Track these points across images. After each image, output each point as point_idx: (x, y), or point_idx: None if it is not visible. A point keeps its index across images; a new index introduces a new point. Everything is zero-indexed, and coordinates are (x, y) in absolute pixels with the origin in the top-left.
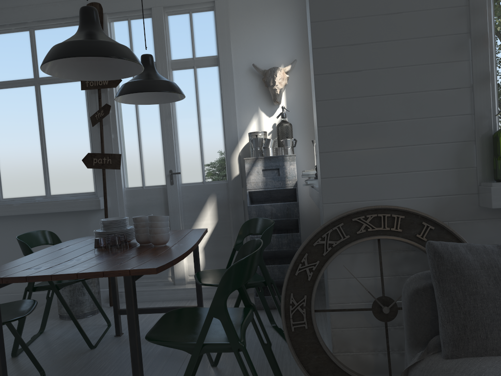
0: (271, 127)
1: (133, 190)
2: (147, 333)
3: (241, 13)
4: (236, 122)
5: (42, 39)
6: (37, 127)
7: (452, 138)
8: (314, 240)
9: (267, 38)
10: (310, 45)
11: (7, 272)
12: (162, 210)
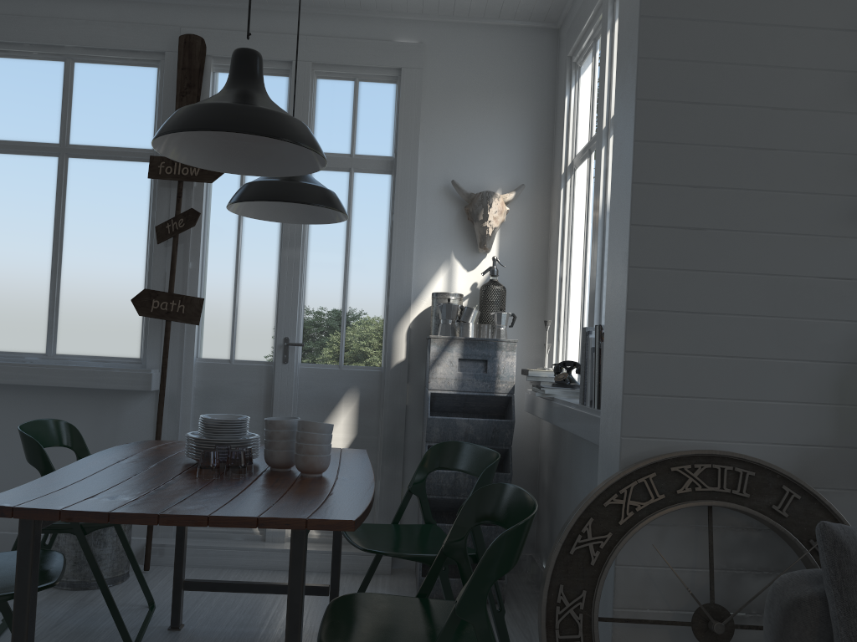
0: (469, 288)
1: (213, 364)
2: (228, 628)
3: (443, 96)
4: (411, 271)
5: (87, 80)
6: (51, 230)
7: (833, 355)
8: (605, 496)
9: (480, 142)
10: (625, 176)
11: (57, 499)
12: (260, 406)
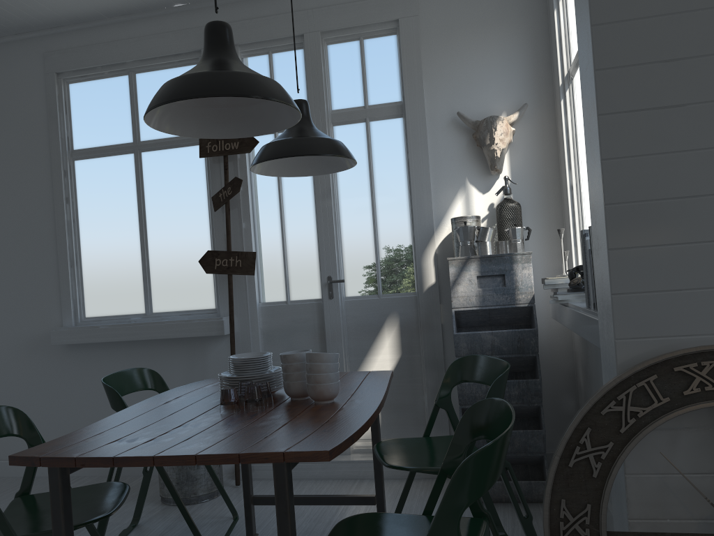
0: (487, 209)
1: (273, 306)
2: None
3: (440, 36)
4: (431, 202)
5: (146, 86)
6: (136, 213)
7: None
8: (602, 404)
9: (480, 72)
10: (589, 66)
11: (83, 446)
12: (316, 338)
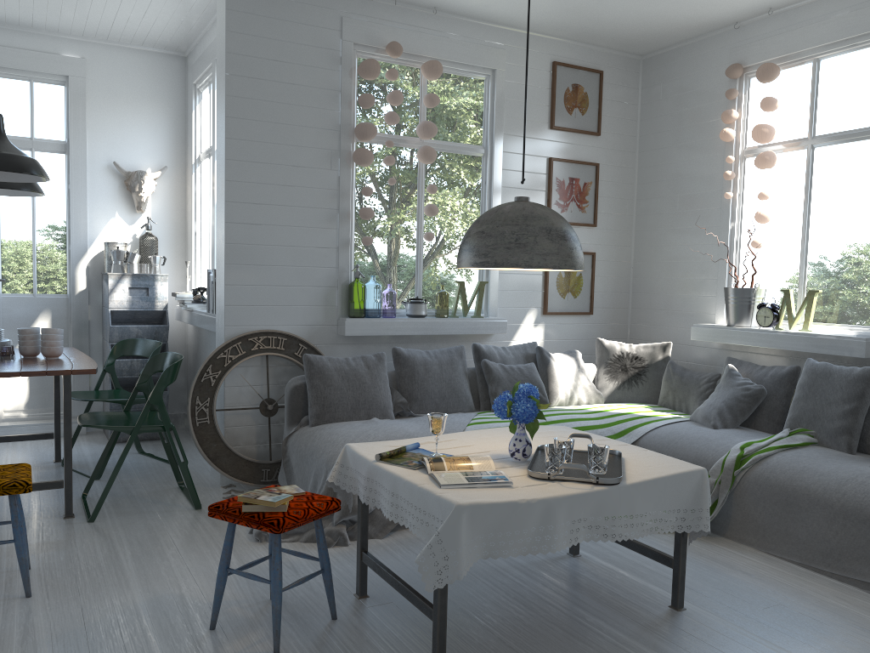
0: (131, 238)
1: None
2: None
3: (103, 99)
4: (87, 226)
5: None
6: None
7: (322, 283)
8: (217, 354)
9: (133, 134)
10: (222, 196)
11: None
12: None
